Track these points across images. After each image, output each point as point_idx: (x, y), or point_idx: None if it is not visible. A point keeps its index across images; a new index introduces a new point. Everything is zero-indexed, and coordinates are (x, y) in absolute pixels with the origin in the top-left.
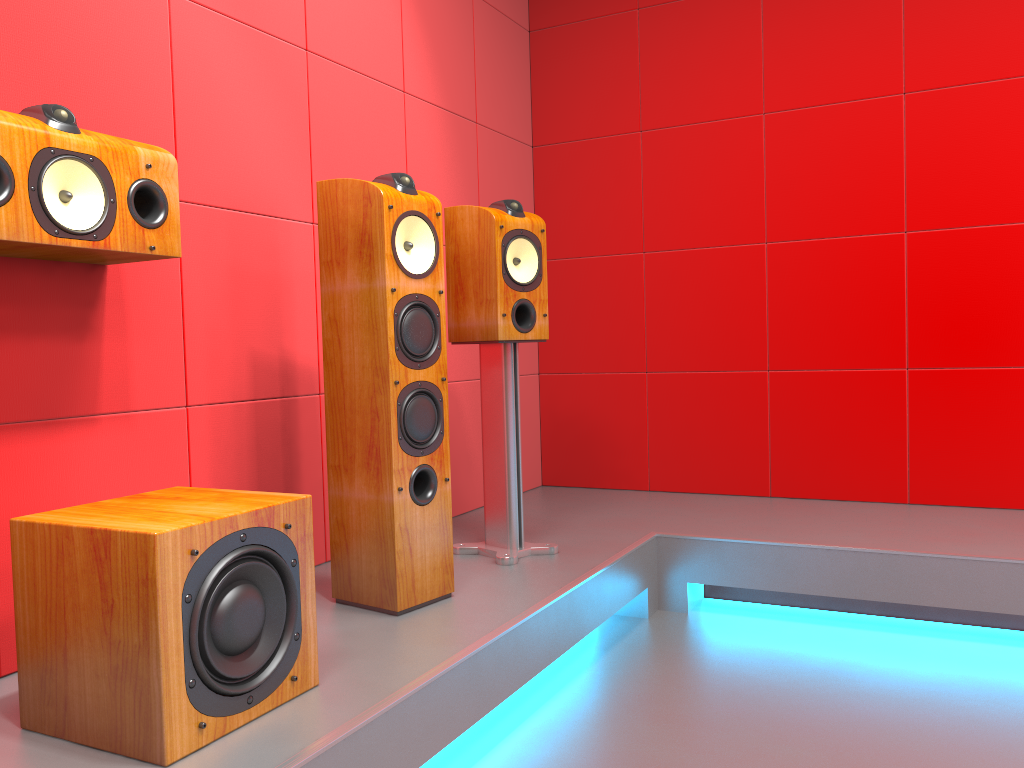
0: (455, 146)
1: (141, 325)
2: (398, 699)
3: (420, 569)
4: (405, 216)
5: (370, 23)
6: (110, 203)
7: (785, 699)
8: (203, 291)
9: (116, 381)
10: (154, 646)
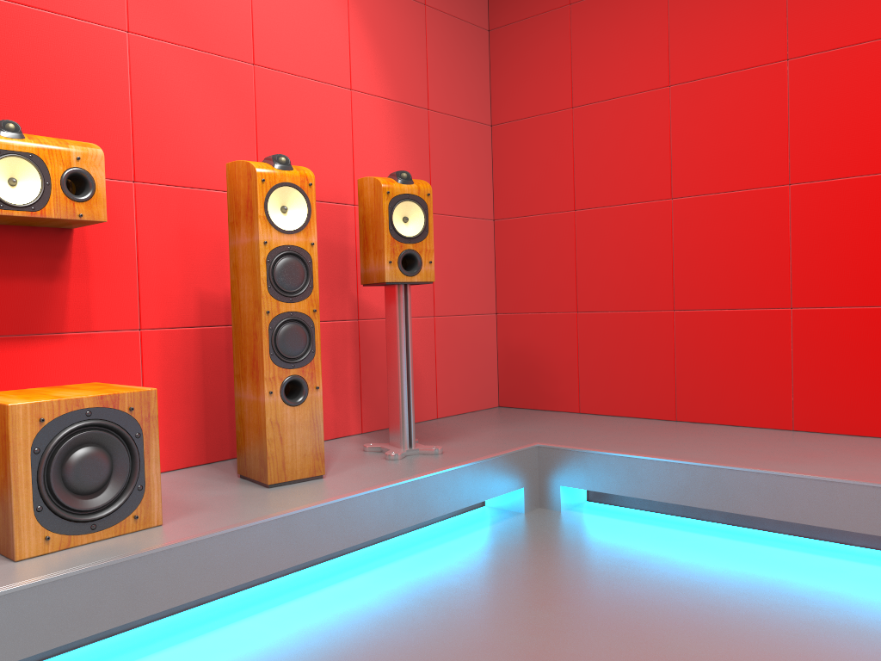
0: (404, 129)
1: (101, 271)
2: (199, 537)
3: (290, 454)
4: (277, 187)
5: (317, 38)
6: (46, 185)
7: (572, 578)
8: (156, 246)
9: (80, 310)
10: (9, 480)
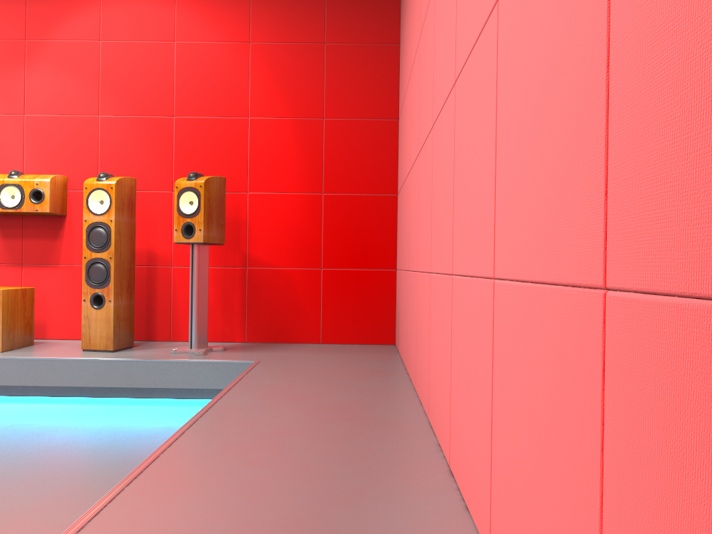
0: (298, 136)
1: (79, 235)
2: None
3: (94, 335)
4: (93, 190)
5: (222, 91)
6: (22, 197)
7: (107, 431)
8: None
9: (67, 254)
10: None
